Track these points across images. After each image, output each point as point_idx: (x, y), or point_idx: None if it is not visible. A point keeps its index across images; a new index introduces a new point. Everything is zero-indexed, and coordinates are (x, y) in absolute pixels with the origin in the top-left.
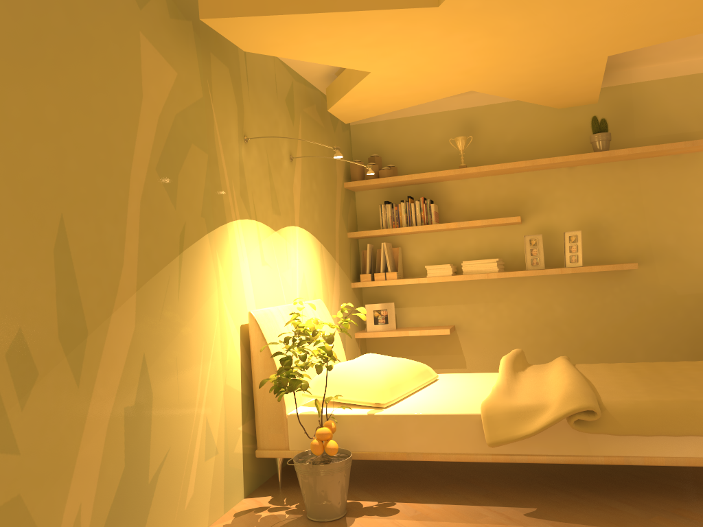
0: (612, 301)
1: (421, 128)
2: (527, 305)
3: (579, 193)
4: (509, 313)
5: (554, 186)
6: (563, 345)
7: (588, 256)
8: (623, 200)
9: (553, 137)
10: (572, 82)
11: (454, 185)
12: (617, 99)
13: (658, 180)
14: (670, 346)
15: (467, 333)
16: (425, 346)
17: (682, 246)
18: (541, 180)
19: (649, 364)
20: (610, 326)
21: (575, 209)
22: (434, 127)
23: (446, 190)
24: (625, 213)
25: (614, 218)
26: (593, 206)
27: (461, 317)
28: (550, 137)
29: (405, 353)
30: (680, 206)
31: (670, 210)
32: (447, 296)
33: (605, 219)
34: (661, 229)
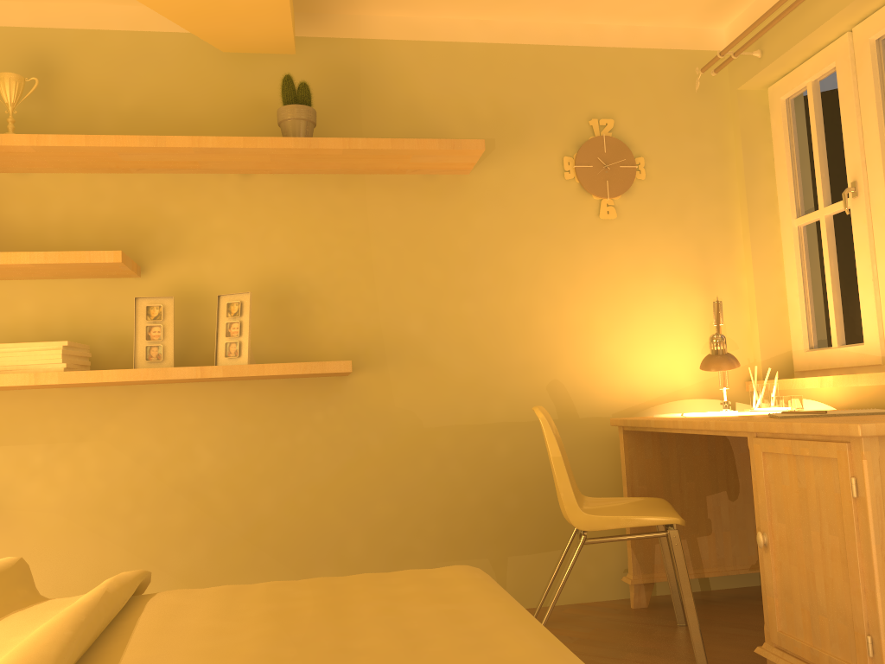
0: (309, 440)
1: None
2: (141, 448)
3: (259, 225)
4: (100, 466)
5: (211, 208)
6: (211, 531)
7: (269, 349)
8: (337, 245)
9: (216, 113)
10: None
11: None
12: (335, 63)
13: (399, 215)
14: (409, 526)
15: None
16: None
17: (434, 338)
18: (186, 194)
19: (334, 582)
20: (305, 490)
21: (250, 256)
22: None
23: None
24: (340, 271)
25: (320, 279)
26: (284, 254)
27: None
28: (210, 112)
29: None
30: (433, 266)
31: (417, 271)
32: None
33: (304, 279)
34: (401, 305)
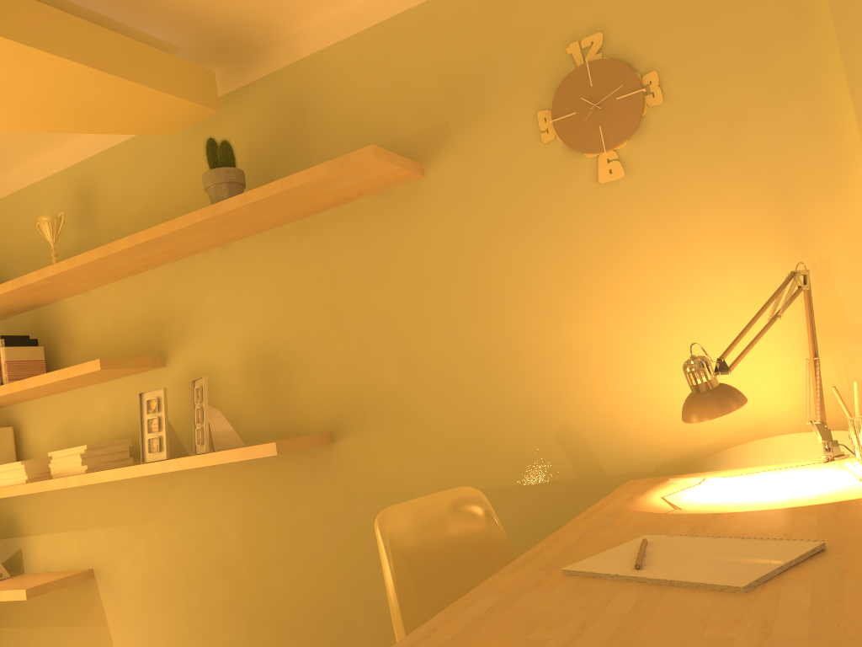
0: (309, 515)
1: (29, 210)
2: (186, 528)
3: (241, 295)
4: (162, 545)
5: (204, 288)
6: (244, 610)
7: (264, 422)
8: (307, 299)
9: (196, 192)
10: (2, 73)
11: (75, 305)
12: (280, 98)
13: (359, 249)
14: None
15: (110, 584)
16: (60, 608)
17: (413, 389)
18: (185, 278)
19: None
20: (312, 570)
21: (238, 328)
22: (44, 204)
23: (66, 315)
24: (313, 328)
25: (297, 340)
26: (263, 320)
27: (101, 552)
28: (191, 193)
29: (36, 622)
30: (401, 301)
31: (385, 311)
32: (80, 513)
33: (283, 343)
34: (374, 354)
